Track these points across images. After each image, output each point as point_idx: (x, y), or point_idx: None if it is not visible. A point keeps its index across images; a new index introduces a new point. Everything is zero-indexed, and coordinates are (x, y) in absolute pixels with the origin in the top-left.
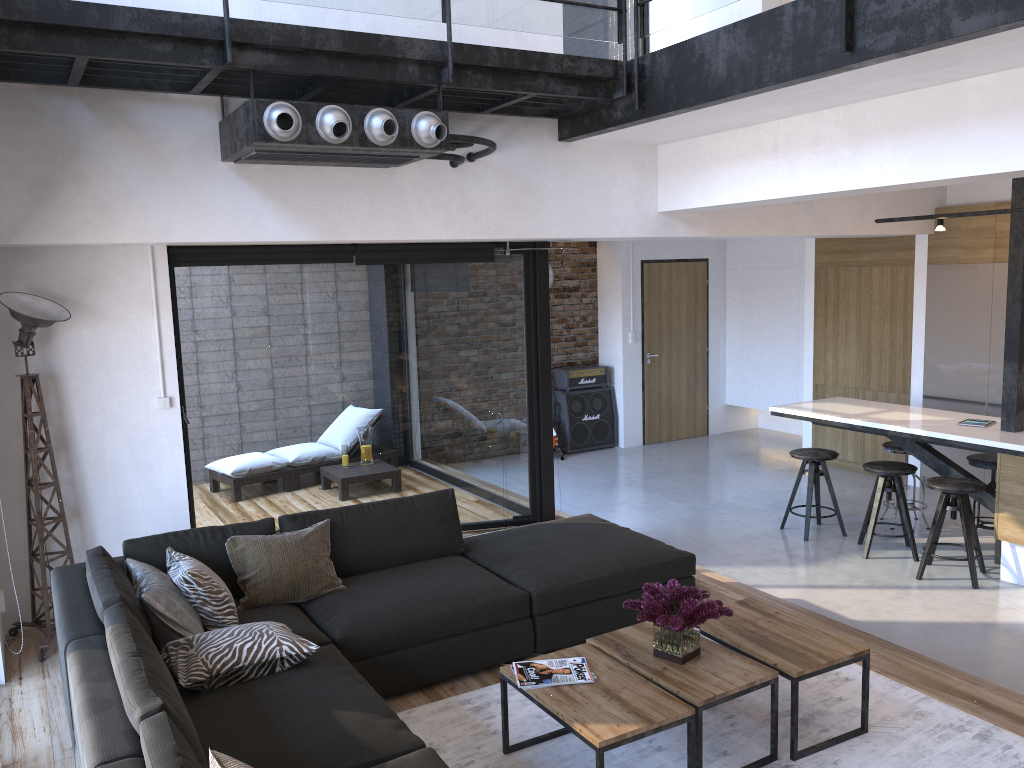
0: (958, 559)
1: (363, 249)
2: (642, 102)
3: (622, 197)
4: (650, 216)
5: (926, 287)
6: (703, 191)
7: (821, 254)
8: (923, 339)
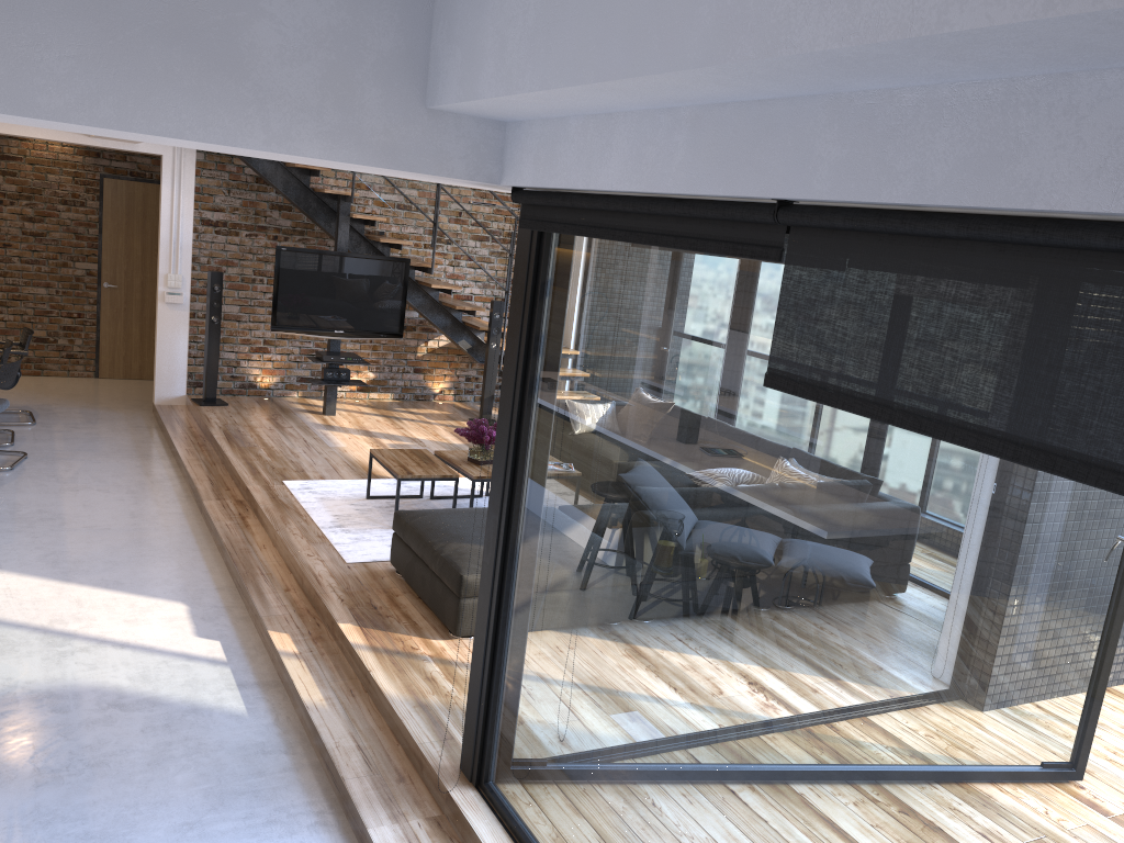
0: None
1: None
2: None
3: None
4: None
5: None
6: None
7: None
8: None
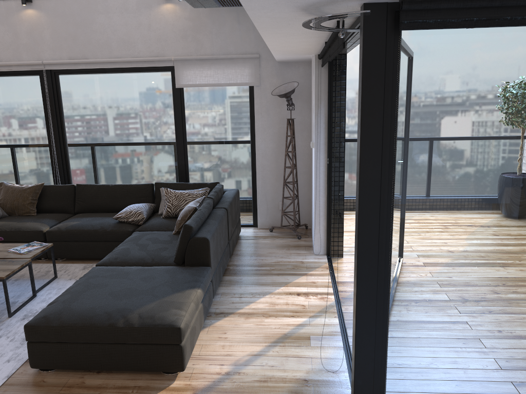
0: None
1: (325, 47)
2: None
3: None
4: None
5: None
6: None
7: None
8: None
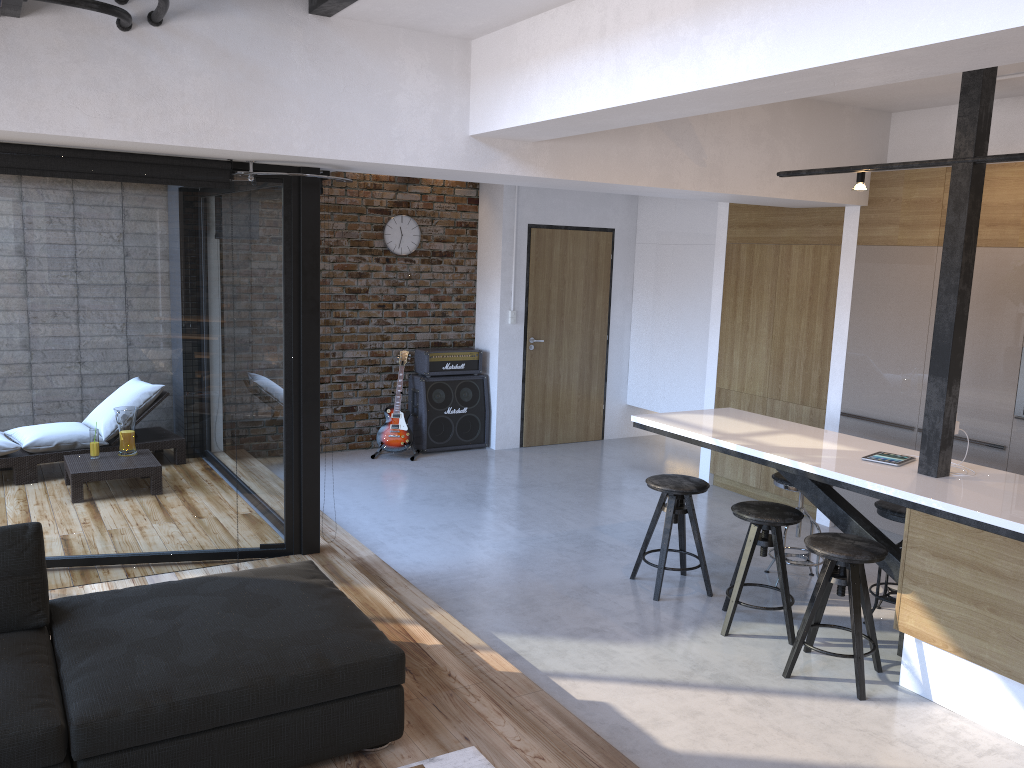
0: (841, 655)
1: (1, 150)
2: None
3: (412, 108)
4: (456, 140)
5: (854, 274)
6: (518, 103)
7: (735, 227)
8: (846, 340)
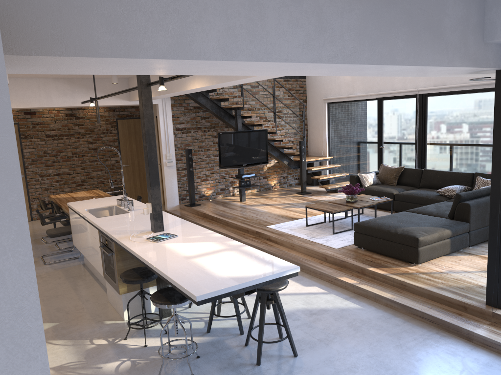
0: None
1: None
2: None
3: None
4: None
5: None
6: None
7: None
8: None
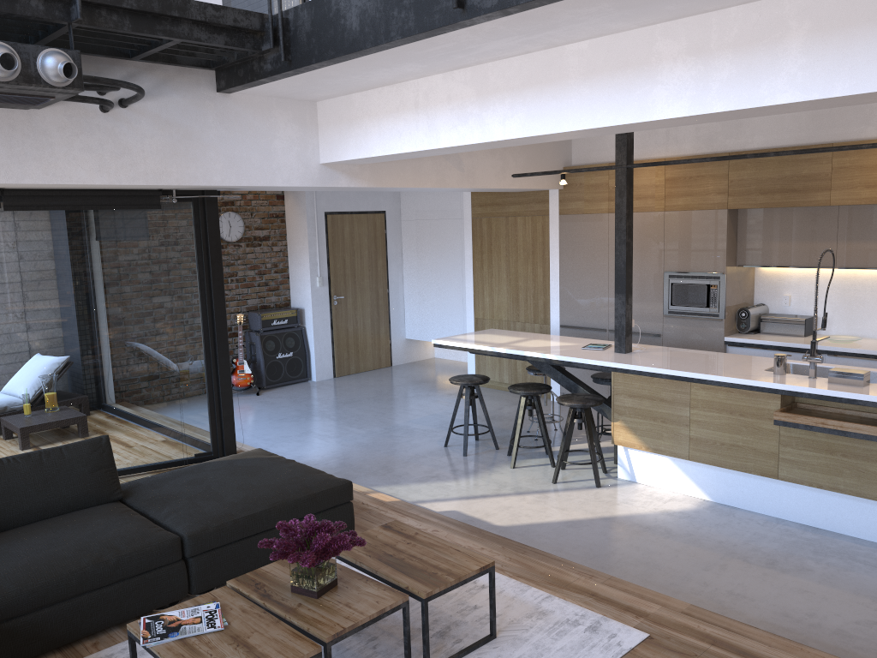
0: (584, 463)
1: (11, 194)
2: (288, 54)
3: (284, 148)
4: (313, 167)
5: (559, 234)
6: (358, 144)
7: (476, 206)
8: (558, 278)
